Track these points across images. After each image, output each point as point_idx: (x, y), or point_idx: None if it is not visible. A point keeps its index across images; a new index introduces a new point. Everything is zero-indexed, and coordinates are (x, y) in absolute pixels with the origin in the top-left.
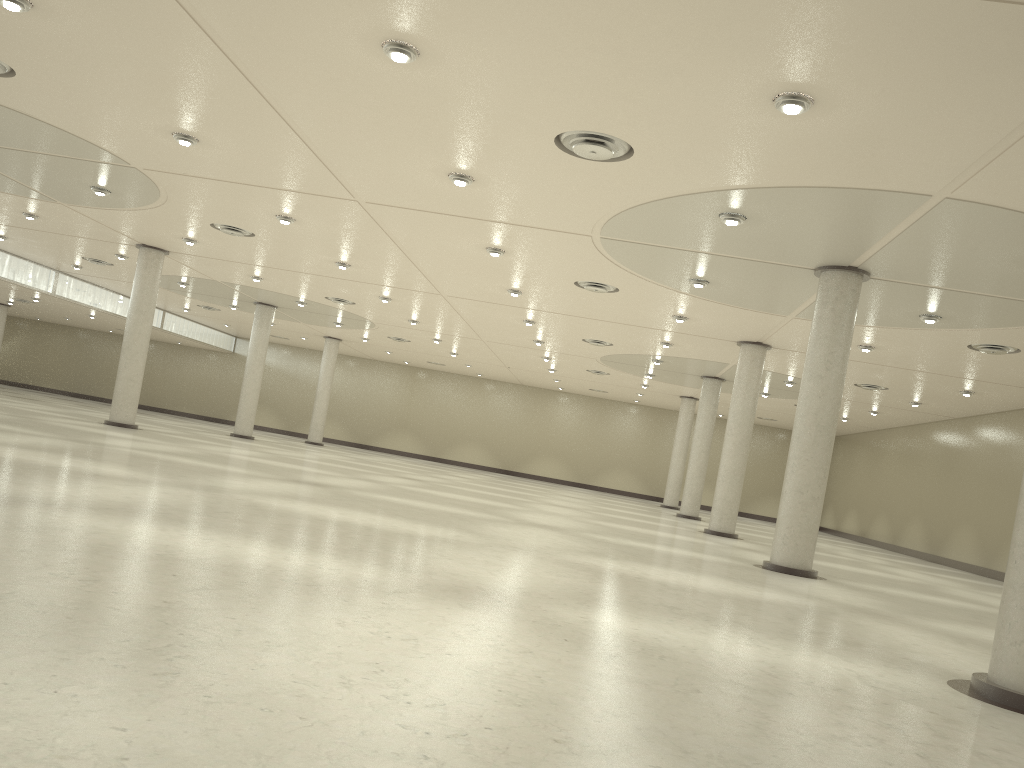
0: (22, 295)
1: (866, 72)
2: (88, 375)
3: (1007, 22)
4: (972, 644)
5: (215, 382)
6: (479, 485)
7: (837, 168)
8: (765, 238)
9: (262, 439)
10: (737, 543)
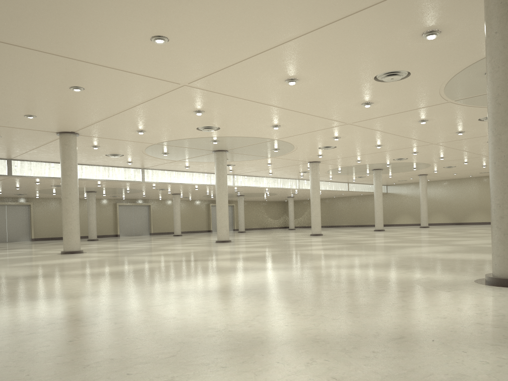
0: (291, 192)
1: (438, 14)
2: (331, 217)
3: None
4: None
5: None
6: (488, 232)
7: None
8: None
9: (391, 230)
10: None
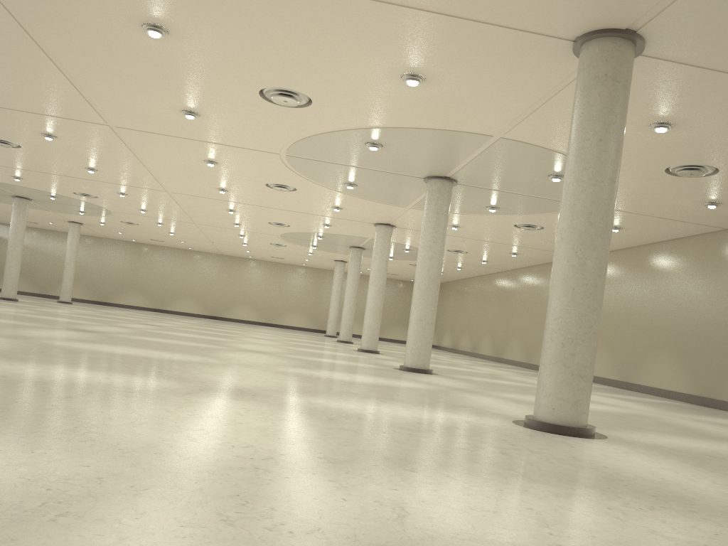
0: None
1: (456, 64)
2: None
3: (532, 43)
4: (523, 403)
5: None
6: (199, 327)
7: (438, 118)
8: (394, 158)
9: (24, 300)
10: (380, 356)
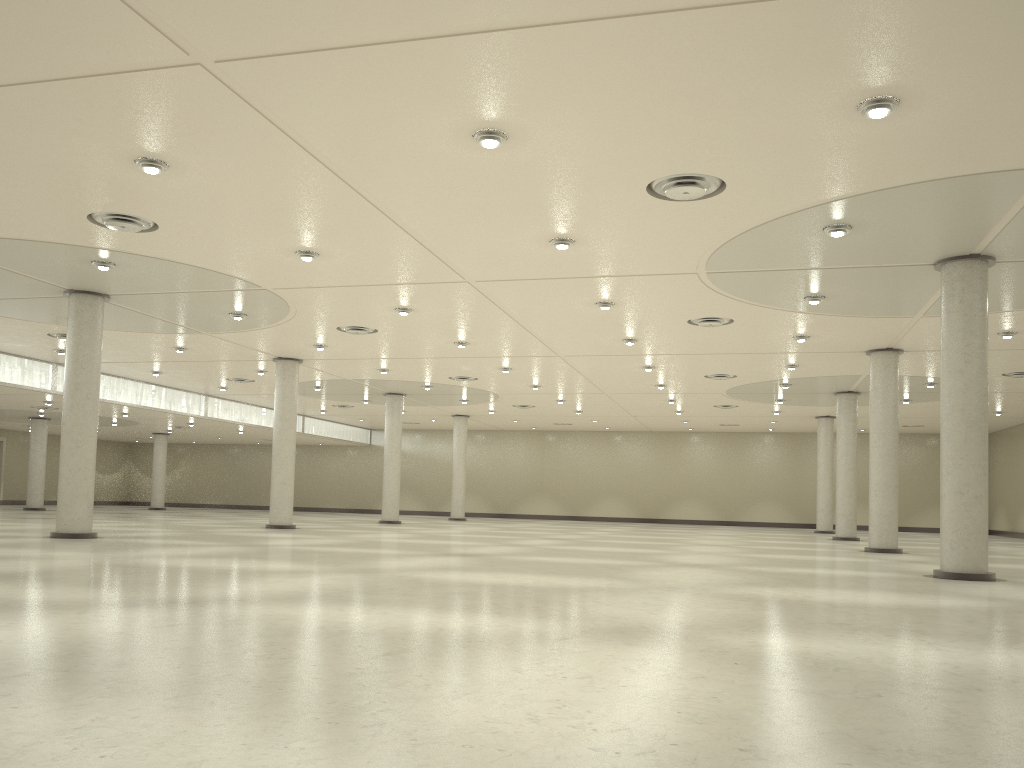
0: (179, 422)
1: (948, 62)
2: (243, 486)
3: None
4: None
5: (357, 475)
6: (624, 536)
7: (937, 160)
8: (875, 242)
9: (408, 522)
10: (902, 557)
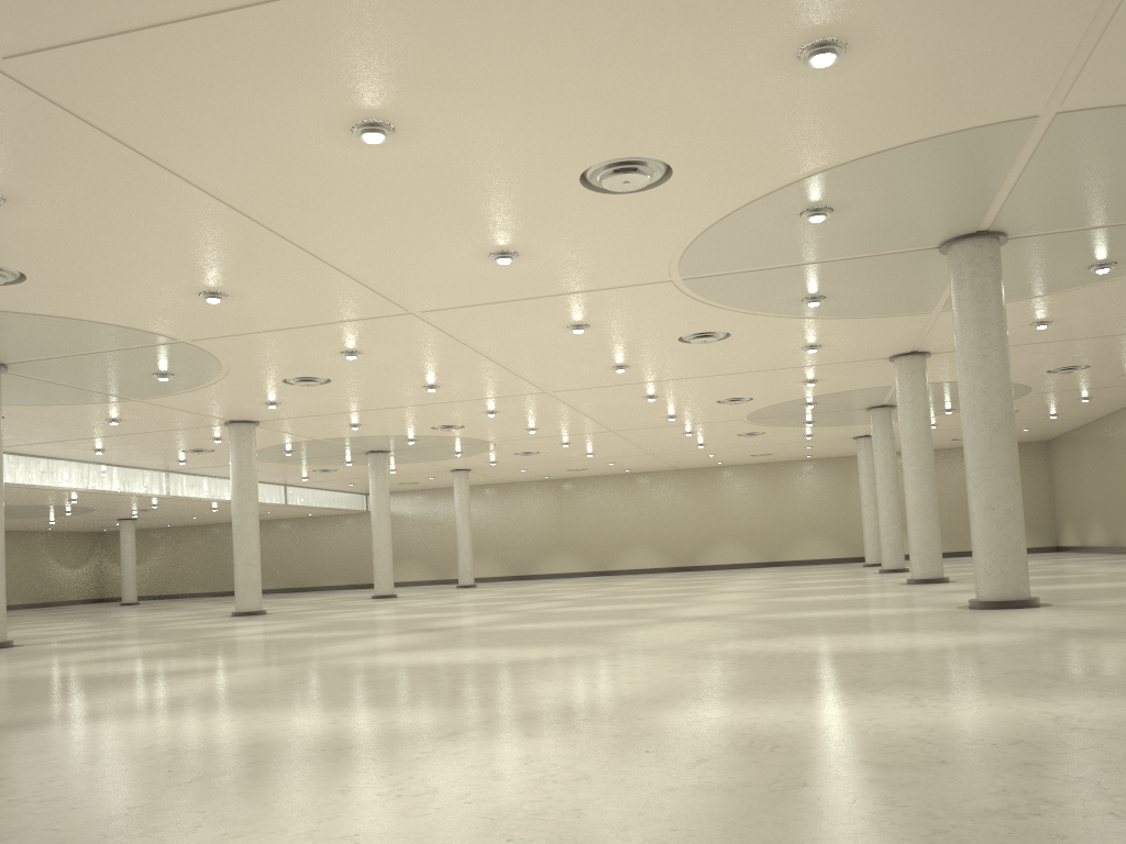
0: (140, 504)
1: None
2: (229, 570)
3: None
4: None
5: (355, 546)
6: (642, 589)
7: (910, 116)
8: (865, 226)
9: (407, 594)
10: (946, 587)
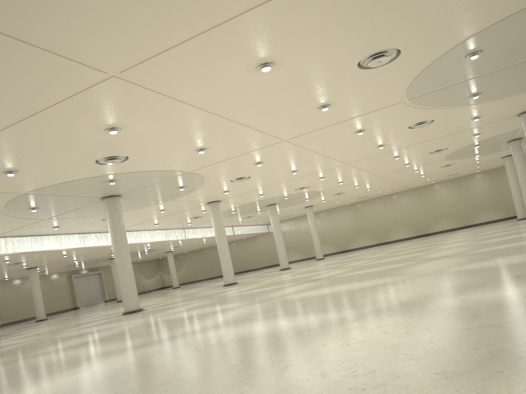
0: (174, 244)
1: None
2: (213, 267)
3: None
4: None
5: (266, 248)
6: (406, 248)
7: None
8: (499, 55)
9: (294, 266)
10: None
